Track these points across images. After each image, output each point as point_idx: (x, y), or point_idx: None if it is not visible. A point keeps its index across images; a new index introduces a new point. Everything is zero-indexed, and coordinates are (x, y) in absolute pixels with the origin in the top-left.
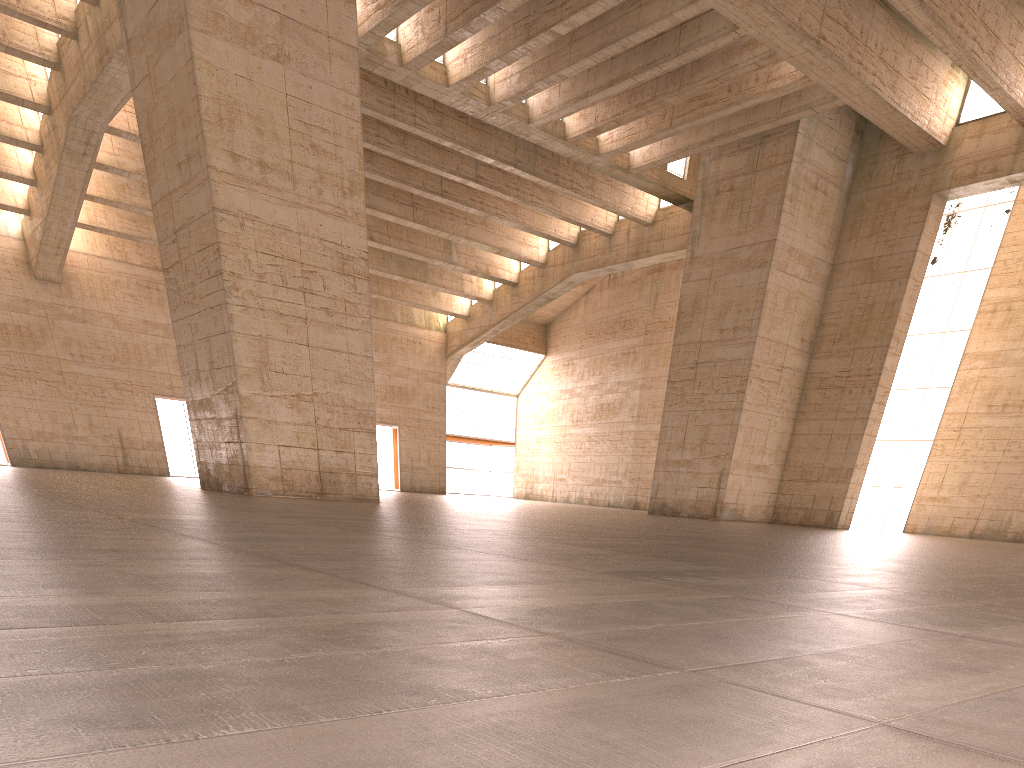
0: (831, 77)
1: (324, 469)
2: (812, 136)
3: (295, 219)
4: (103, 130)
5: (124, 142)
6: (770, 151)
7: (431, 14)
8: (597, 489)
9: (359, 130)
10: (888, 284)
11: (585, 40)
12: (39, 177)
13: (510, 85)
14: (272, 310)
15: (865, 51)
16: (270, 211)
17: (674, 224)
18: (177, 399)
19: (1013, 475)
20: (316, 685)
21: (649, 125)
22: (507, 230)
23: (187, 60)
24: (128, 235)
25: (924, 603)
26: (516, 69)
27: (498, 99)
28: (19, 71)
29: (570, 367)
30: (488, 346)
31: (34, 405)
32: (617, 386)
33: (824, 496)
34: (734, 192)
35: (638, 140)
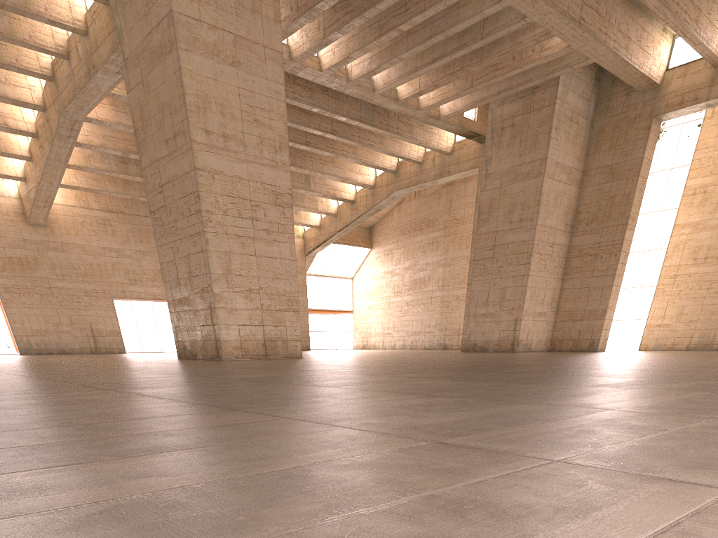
0: (586, 45)
1: (267, 338)
2: (568, 85)
3: (246, 171)
4: (83, 119)
5: (91, 126)
6: (539, 97)
7: (312, 23)
8: (415, 338)
9: (284, 107)
10: (624, 181)
11: (418, 33)
12: (34, 155)
13: (363, 67)
14: (232, 233)
15: (609, 25)
16: (230, 167)
17: (467, 152)
18: (127, 299)
19: (715, 305)
20: (716, 447)
21: (456, 86)
22: (348, 165)
23: (175, 70)
24: (91, 189)
25: None
26: (367, 56)
27: (354, 77)
28: (23, 84)
29: (390, 255)
30: (332, 245)
31: (33, 311)
32: (426, 266)
33: (587, 330)
34: (515, 127)
35: (448, 97)
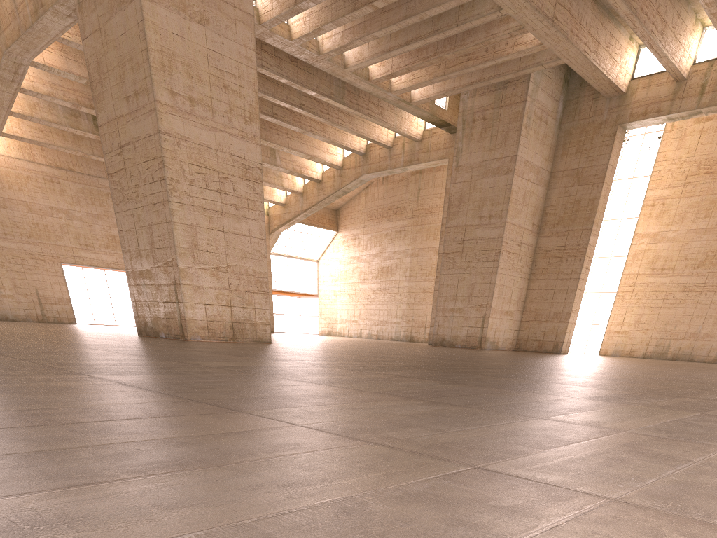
0: (558, 45)
1: (235, 320)
2: (538, 83)
3: (214, 139)
4: (29, 63)
5: (37, 71)
6: (510, 93)
7: None
8: (382, 328)
9: (255, 75)
10: (590, 186)
11: (393, 12)
12: None
13: (335, 41)
14: (199, 206)
15: (580, 27)
16: (197, 134)
17: (437, 141)
18: (78, 266)
19: (670, 315)
20: None
21: (428, 72)
22: (315, 142)
23: (138, 21)
24: (37, 142)
25: None
26: (339, 29)
27: (326, 50)
28: None
29: (356, 240)
30: (297, 225)
31: None
32: (393, 254)
33: (551, 331)
34: (486, 121)
35: (420, 82)
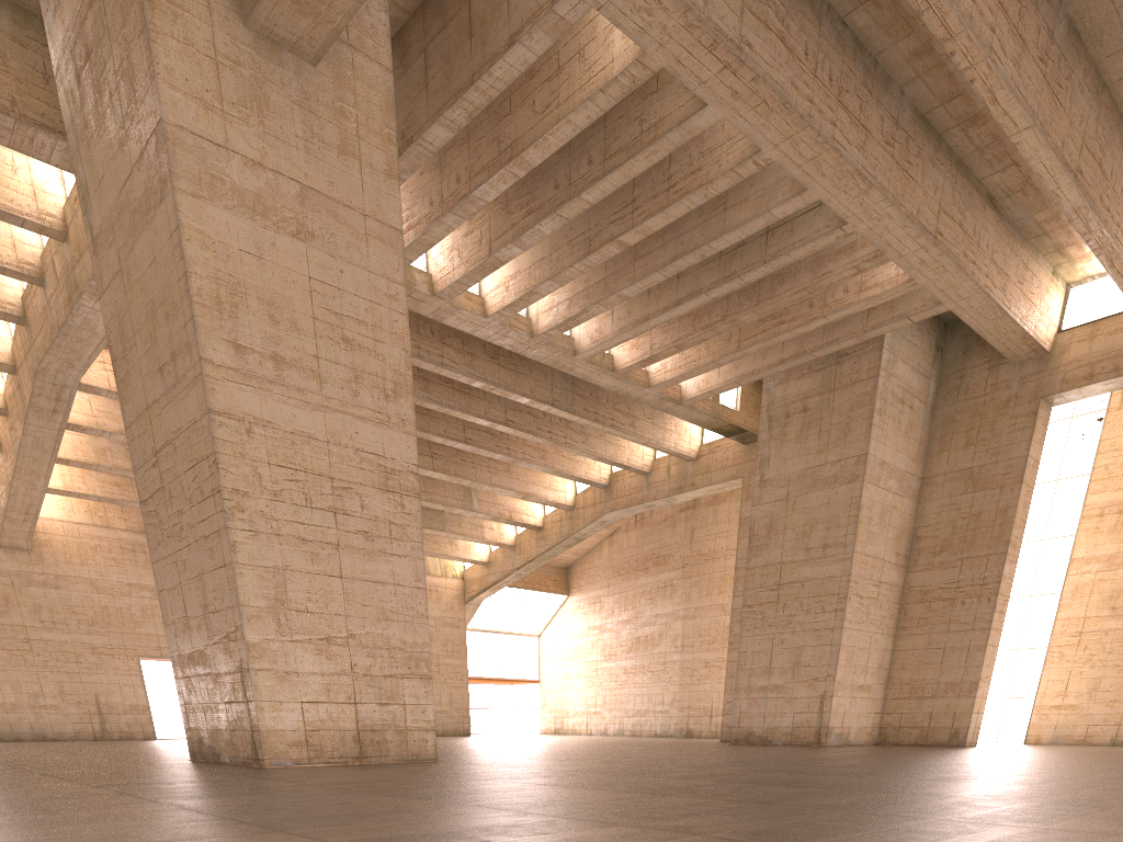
0: (941, 278)
1: (364, 727)
2: (896, 351)
3: (322, 425)
4: (76, 383)
5: (105, 404)
6: (850, 368)
7: (470, 237)
8: (640, 720)
9: (405, 323)
10: (996, 491)
11: (653, 254)
12: (3, 441)
13: (557, 313)
14: (292, 535)
15: (978, 251)
16: (288, 415)
17: (722, 456)
18: (166, 659)
19: None
20: None
21: (711, 351)
22: (532, 476)
23: (171, 231)
24: (110, 499)
25: None
26: (564, 296)
27: (543, 329)
28: None
29: (597, 604)
30: (508, 590)
31: None
32: (654, 618)
33: (944, 712)
34: (809, 412)
35: (698, 366)
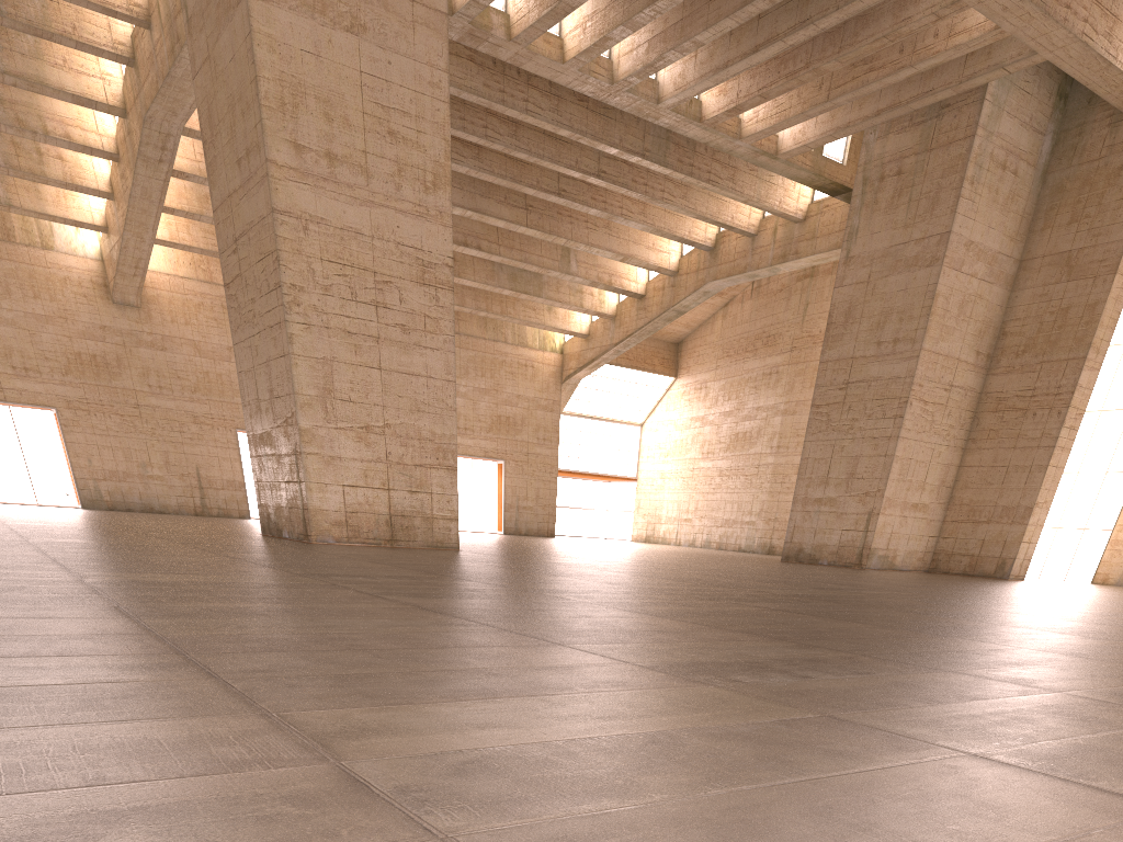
0: (1030, 26)
1: (395, 512)
2: (1002, 103)
3: (368, 220)
4: (180, 132)
5: None
6: (949, 124)
7: None
8: (727, 531)
9: (446, 112)
10: (1089, 282)
11: None
12: (115, 189)
13: (637, 58)
14: (339, 328)
15: None
16: (339, 211)
17: (829, 219)
18: None
19: None
20: None
21: (802, 99)
22: (634, 233)
23: (246, 35)
24: (212, 252)
25: (1116, 723)
26: (644, 38)
27: (622, 75)
28: (93, 70)
29: (703, 391)
30: (610, 368)
31: (108, 442)
32: (755, 412)
33: (995, 540)
34: (902, 176)
35: (788, 118)
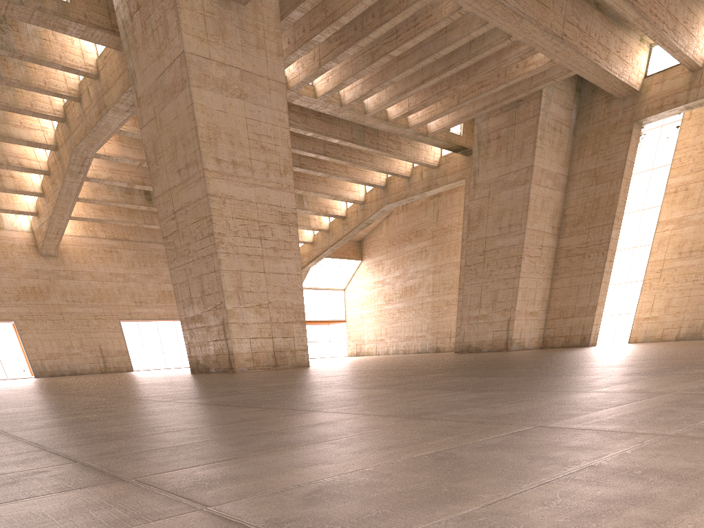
0: (568, 58)
1: (276, 350)
2: (550, 97)
3: (254, 194)
4: (93, 155)
5: (98, 161)
6: (523, 110)
7: (308, 55)
8: (408, 343)
9: (288, 133)
10: (608, 184)
11: (408, 57)
12: (46, 191)
13: (355, 92)
14: (243, 253)
15: (589, 39)
16: (239, 191)
17: (453, 164)
18: (134, 320)
19: (702, 296)
20: None
21: (443, 104)
22: (339, 183)
23: (188, 105)
24: (99, 220)
25: None
26: (359, 81)
27: (347, 101)
28: (37, 126)
29: (380, 266)
30: (325, 260)
31: (46, 336)
32: (415, 274)
33: (577, 326)
34: (500, 139)
35: (436, 115)
